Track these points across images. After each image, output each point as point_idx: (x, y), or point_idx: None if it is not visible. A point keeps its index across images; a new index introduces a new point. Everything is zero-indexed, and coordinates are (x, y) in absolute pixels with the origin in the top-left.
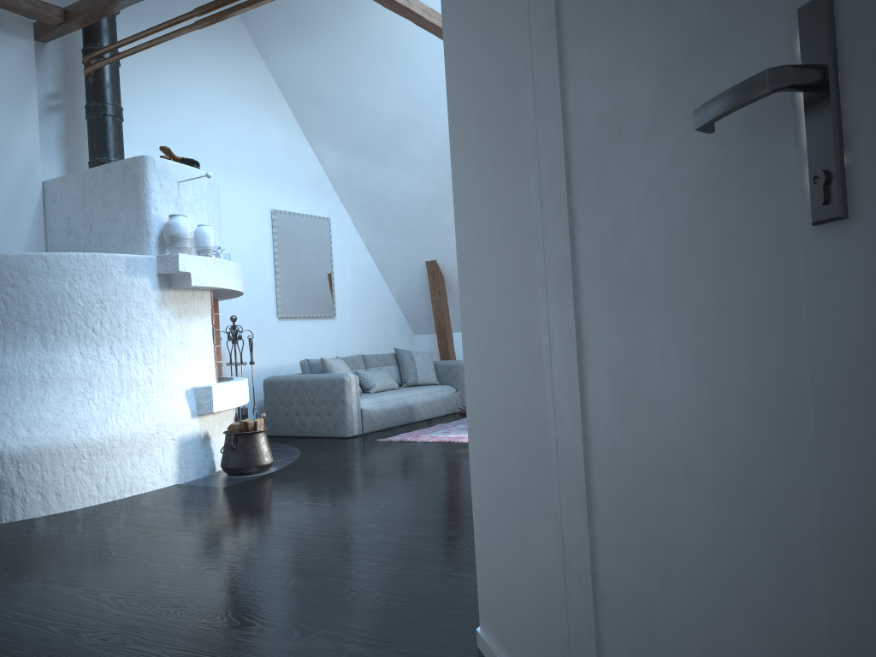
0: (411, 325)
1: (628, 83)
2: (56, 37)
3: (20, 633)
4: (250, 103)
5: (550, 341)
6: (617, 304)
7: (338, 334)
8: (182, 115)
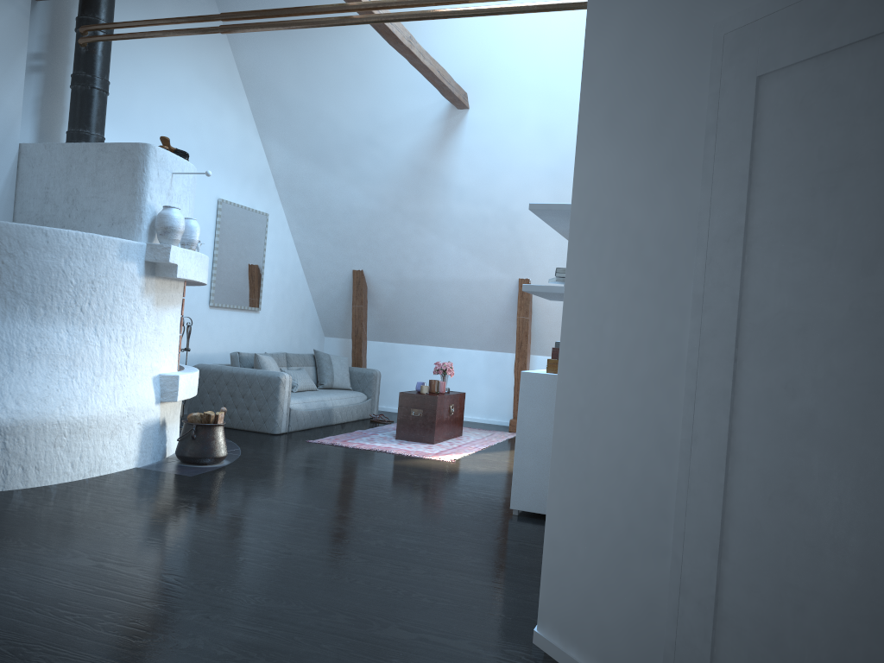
0: (324, 327)
1: (818, 303)
2: None
3: (119, 607)
4: (214, 91)
5: (692, 437)
6: (778, 433)
7: (259, 328)
8: (152, 94)
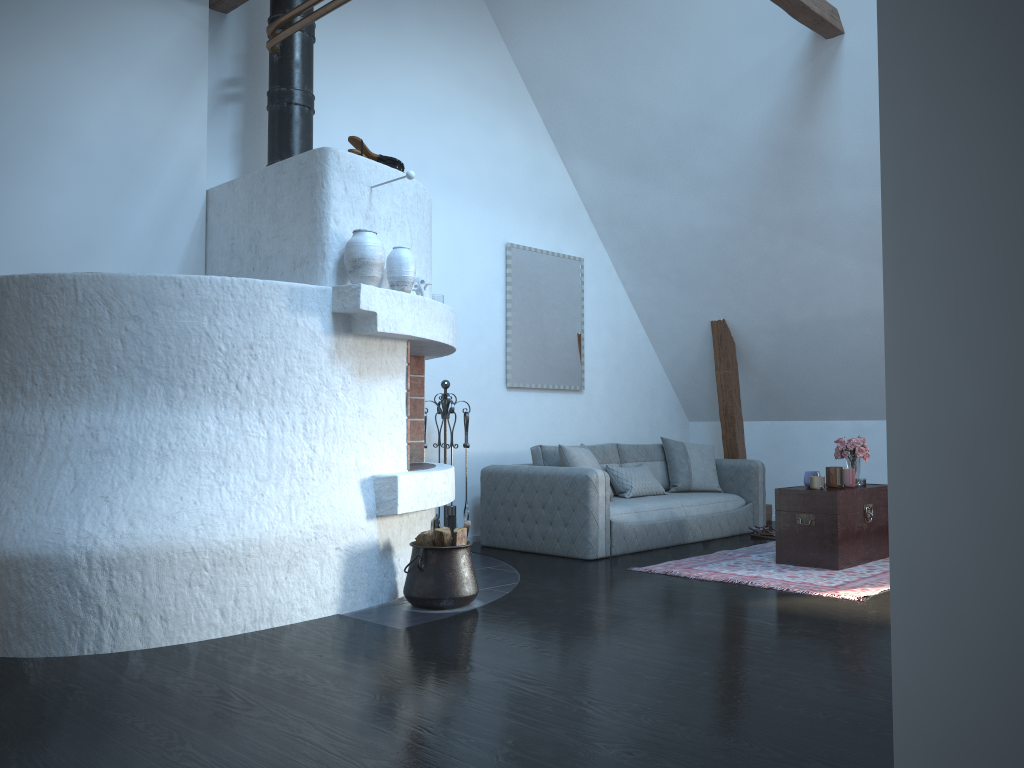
0: (685, 408)
1: None
2: (237, 4)
3: None
4: (486, 103)
5: None
6: None
7: (585, 413)
8: (396, 115)
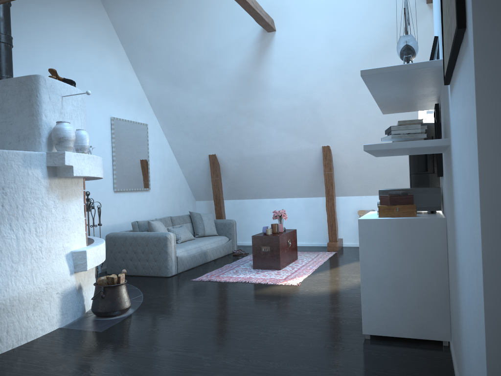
0: (194, 194)
1: None
2: None
3: None
4: (98, 43)
5: None
6: None
7: (151, 201)
8: (52, 47)
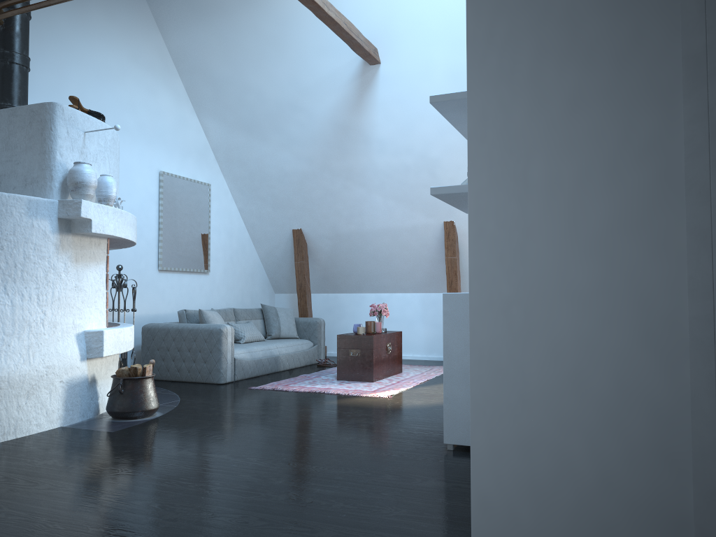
0: (273, 284)
1: None
2: None
3: None
4: (147, 73)
5: (715, 311)
6: None
7: (210, 288)
8: (84, 76)
